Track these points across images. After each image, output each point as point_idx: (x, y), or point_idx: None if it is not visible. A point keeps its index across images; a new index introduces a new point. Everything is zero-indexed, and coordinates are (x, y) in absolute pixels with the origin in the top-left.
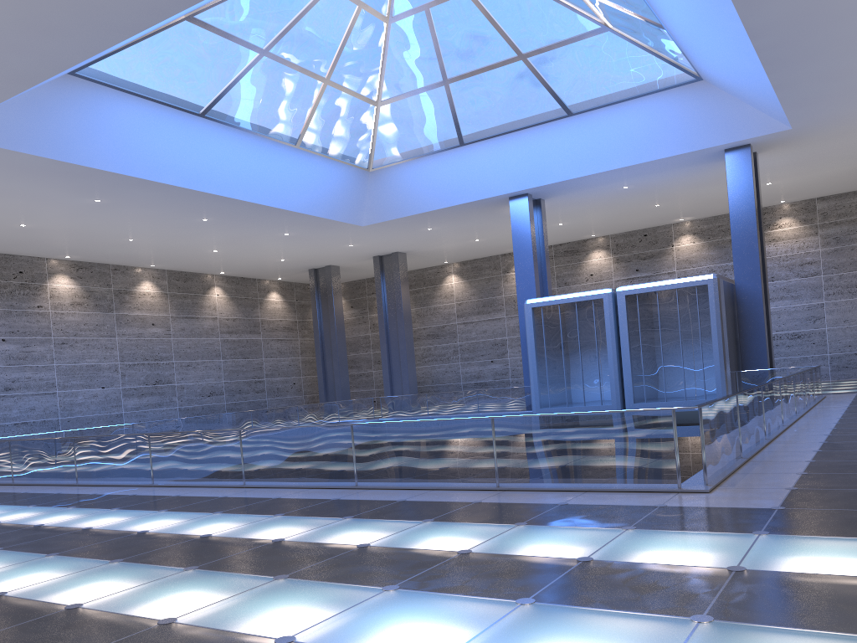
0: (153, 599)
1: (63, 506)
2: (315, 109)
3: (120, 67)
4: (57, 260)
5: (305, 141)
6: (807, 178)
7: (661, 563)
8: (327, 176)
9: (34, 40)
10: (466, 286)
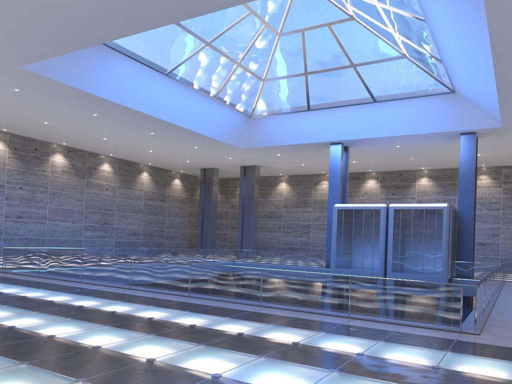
0: (195, 360)
1: (84, 295)
2: (229, 79)
3: (128, 42)
4: (57, 145)
5: (220, 96)
6: (501, 154)
7: (483, 375)
8: (227, 117)
9: (96, 24)
10: (291, 190)
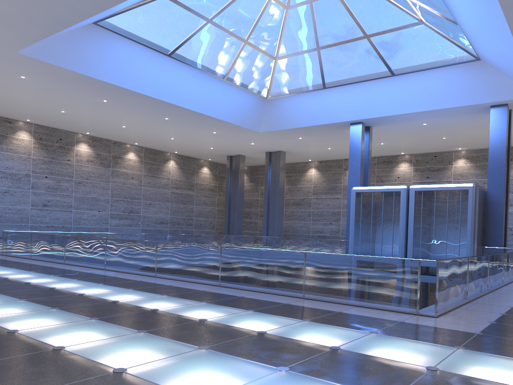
0: (60, 333)
1: (48, 274)
2: (237, 58)
3: (123, 22)
4: (82, 134)
5: (229, 77)
6: None
7: (383, 358)
8: (241, 99)
9: None
10: (320, 176)
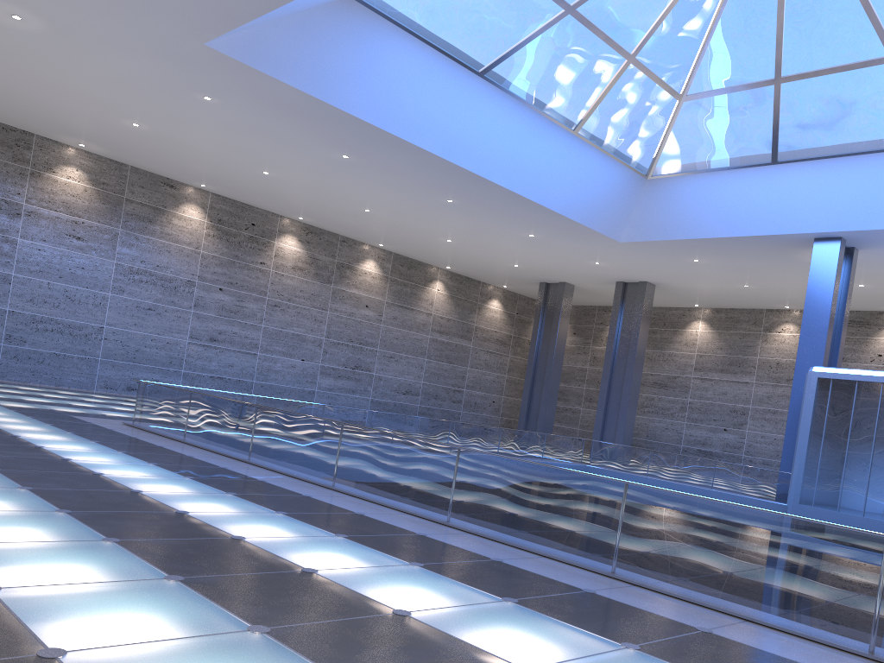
0: None
1: (222, 488)
2: (608, 91)
3: None
4: (290, 220)
5: (586, 128)
6: None
7: None
8: (598, 175)
9: None
10: (714, 337)
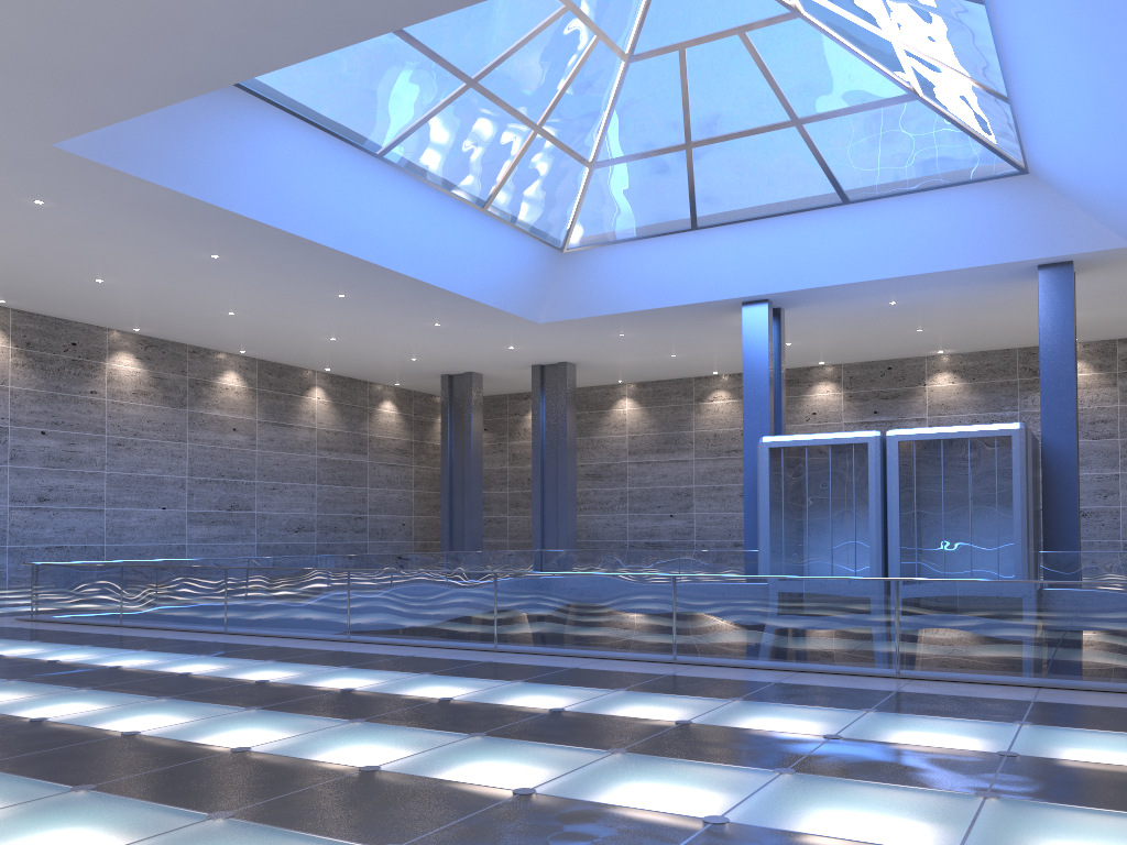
0: (634, 788)
1: (253, 658)
2: (517, 163)
3: (295, 81)
4: (121, 333)
5: (495, 205)
6: (1118, 313)
7: None
8: (511, 253)
9: (242, 30)
10: (644, 415)
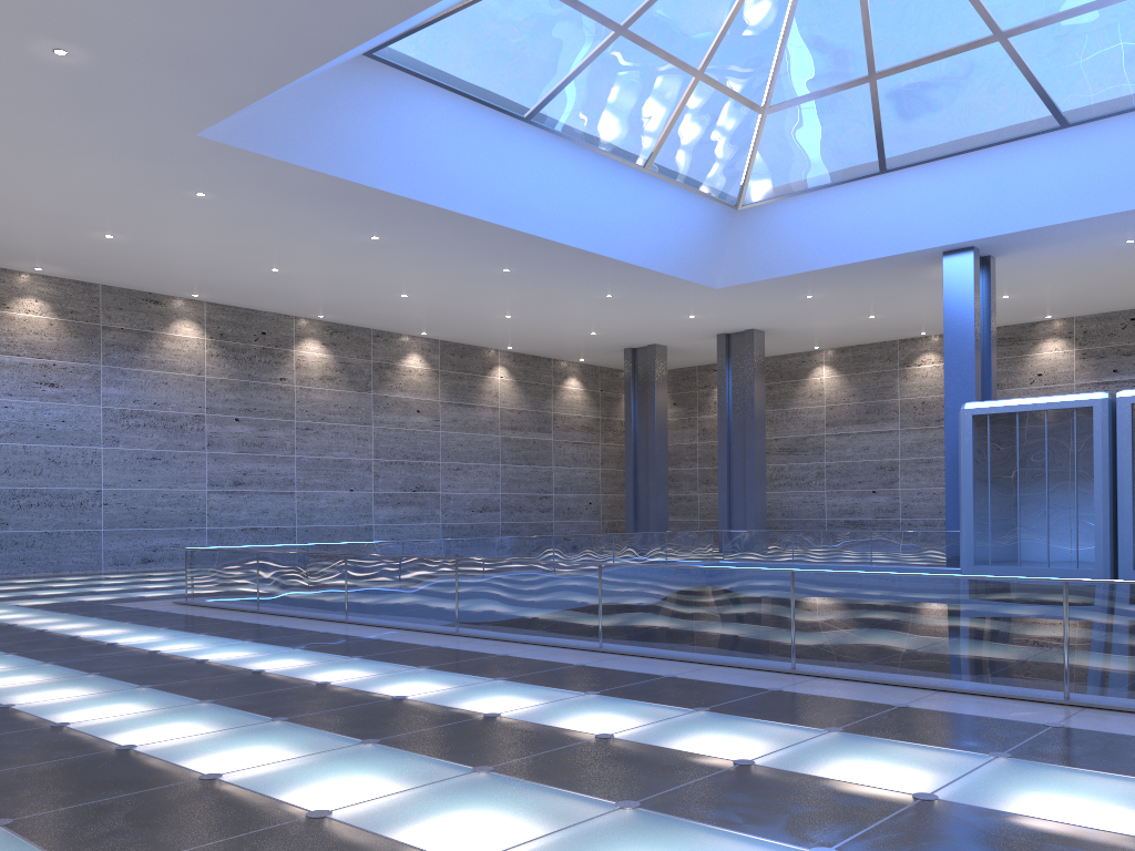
0: None
1: (342, 653)
2: (678, 115)
3: (431, 47)
4: (307, 320)
5: (658, 163)
6: None
7: None
8: (680, 214)
9: None
10: (843, 383)
